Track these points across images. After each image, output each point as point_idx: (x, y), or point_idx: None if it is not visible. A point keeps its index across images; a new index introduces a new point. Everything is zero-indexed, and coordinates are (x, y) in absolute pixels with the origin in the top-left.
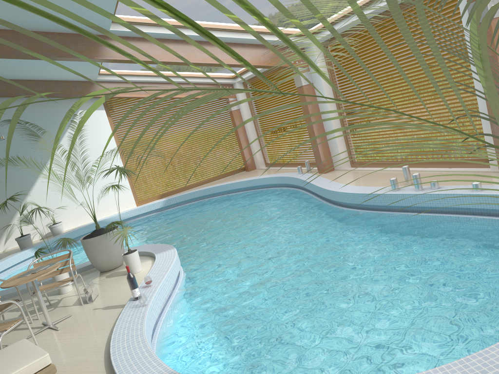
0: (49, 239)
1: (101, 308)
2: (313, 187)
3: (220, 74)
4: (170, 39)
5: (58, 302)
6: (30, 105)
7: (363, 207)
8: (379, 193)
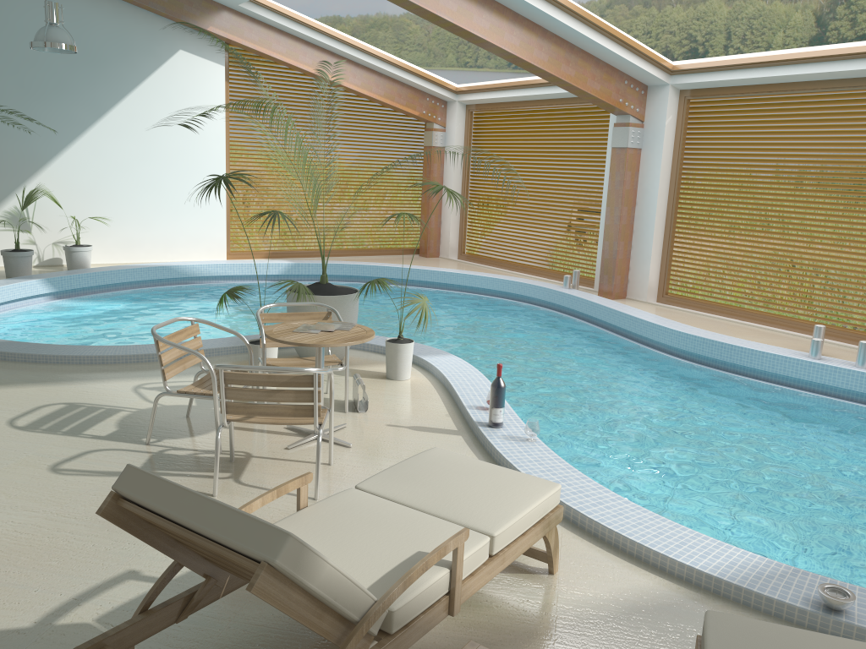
0: (72, 272)
1: (403, 426)
2: (616, 316)
3: (438, 77)
4: None
5: None
6: (92, 6)
7: (736, 371)
8: (788, 355)
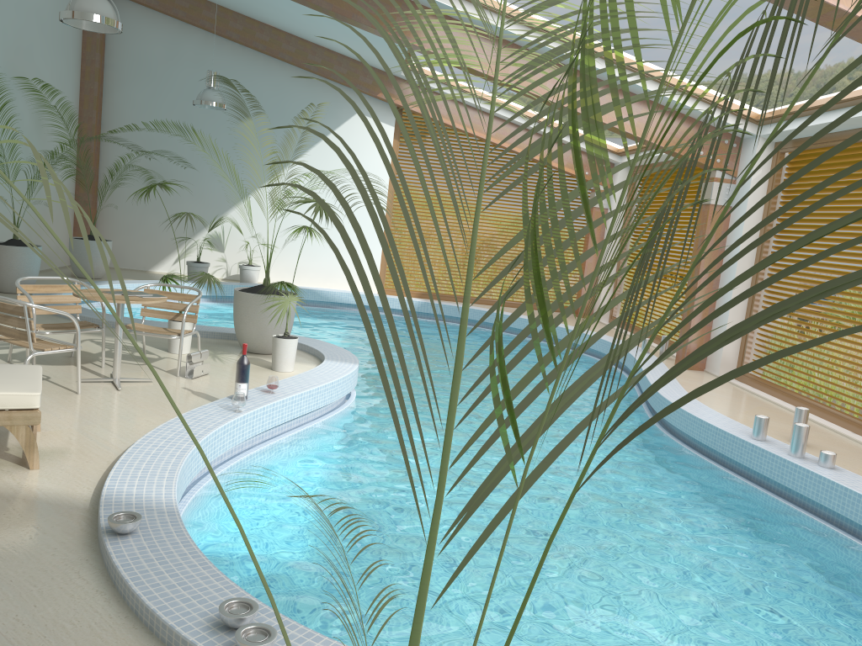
0: (230, 283)
1: (192, 390)
2: (642, 378)
3: None
4: (515, 43)
5: (156, 359)
6: (291, 79)
7: (695, 445)
8: (728, 431)
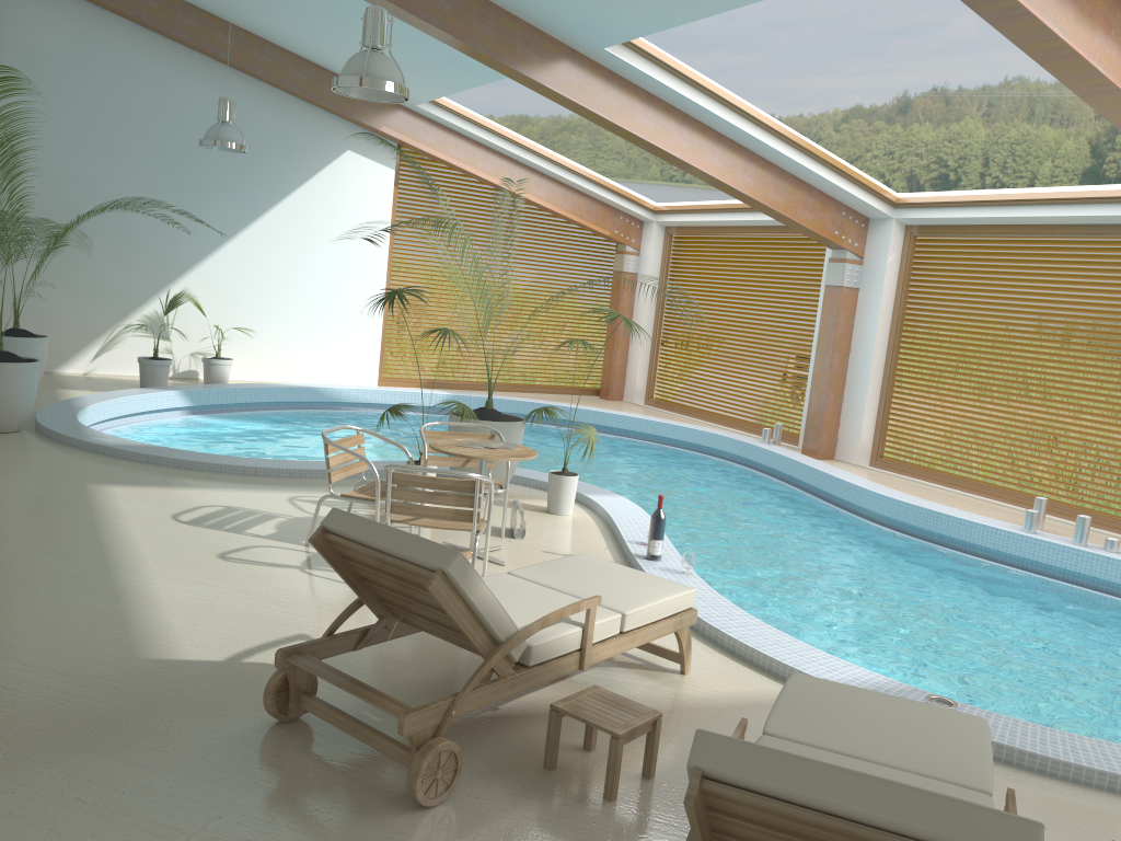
0: (211, 386)
1: (559, 553)
2: (816, 476)
3: (634, 194)
4: (677, 108)
5: None
6: (259, 100)
7: (944, 543)
8: (999, 527)
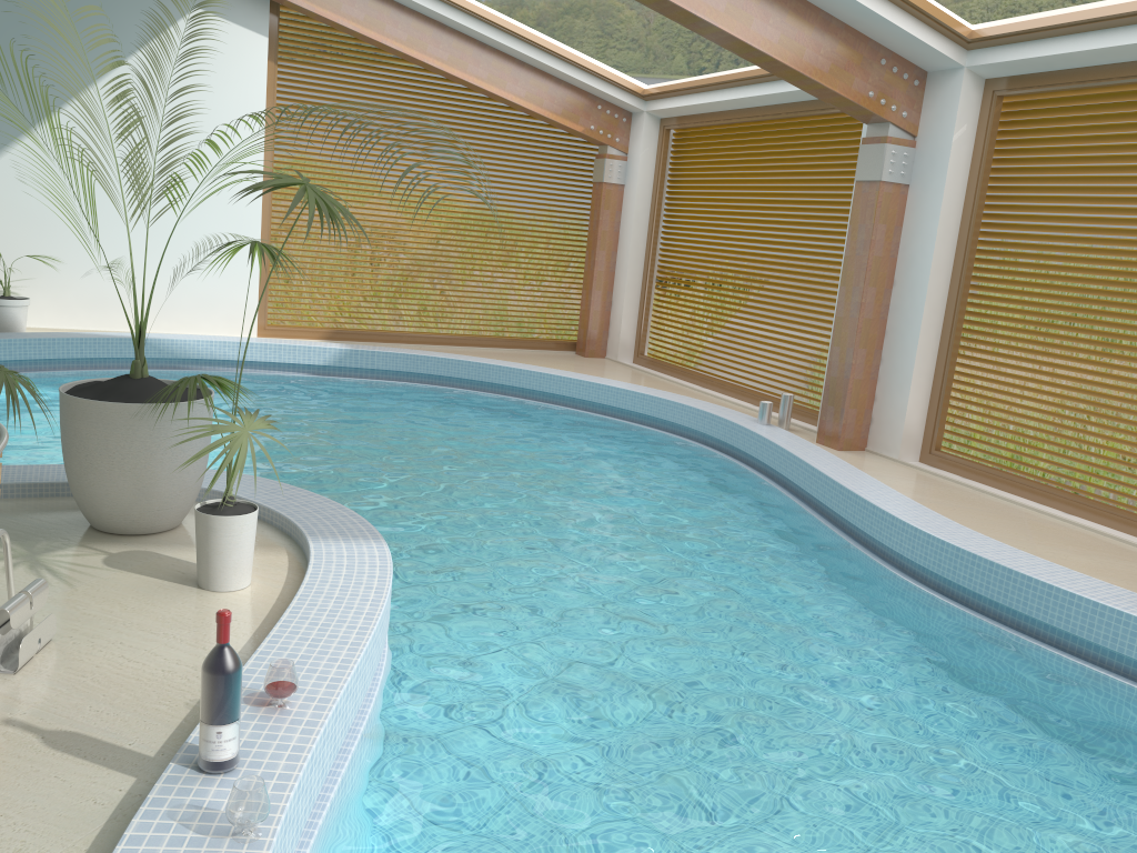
0: None
1: (39, 728)
2: (820, 483)
3: (614, 72)
4: None
5: None
6: None
7: (1019, 624)
8: (1125, 609)
